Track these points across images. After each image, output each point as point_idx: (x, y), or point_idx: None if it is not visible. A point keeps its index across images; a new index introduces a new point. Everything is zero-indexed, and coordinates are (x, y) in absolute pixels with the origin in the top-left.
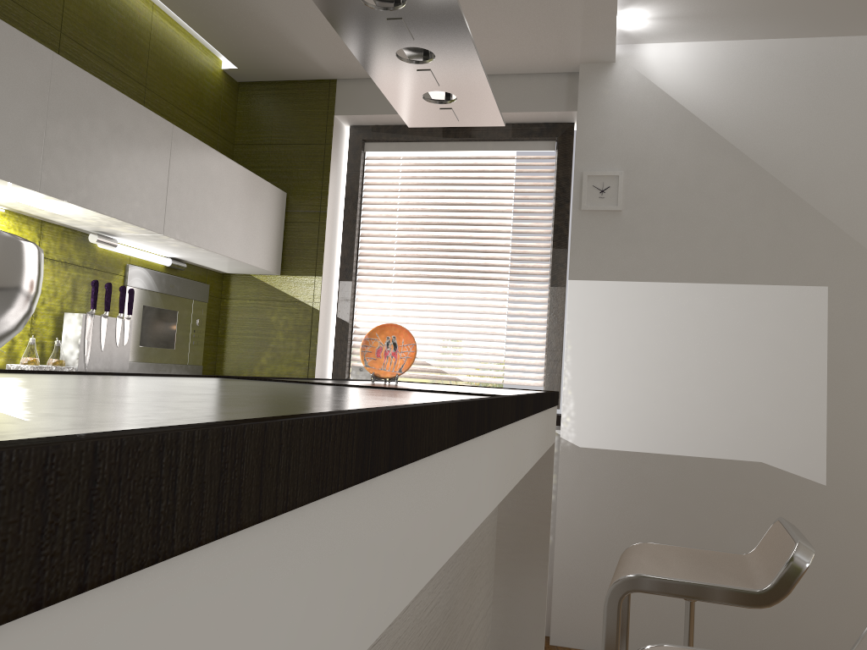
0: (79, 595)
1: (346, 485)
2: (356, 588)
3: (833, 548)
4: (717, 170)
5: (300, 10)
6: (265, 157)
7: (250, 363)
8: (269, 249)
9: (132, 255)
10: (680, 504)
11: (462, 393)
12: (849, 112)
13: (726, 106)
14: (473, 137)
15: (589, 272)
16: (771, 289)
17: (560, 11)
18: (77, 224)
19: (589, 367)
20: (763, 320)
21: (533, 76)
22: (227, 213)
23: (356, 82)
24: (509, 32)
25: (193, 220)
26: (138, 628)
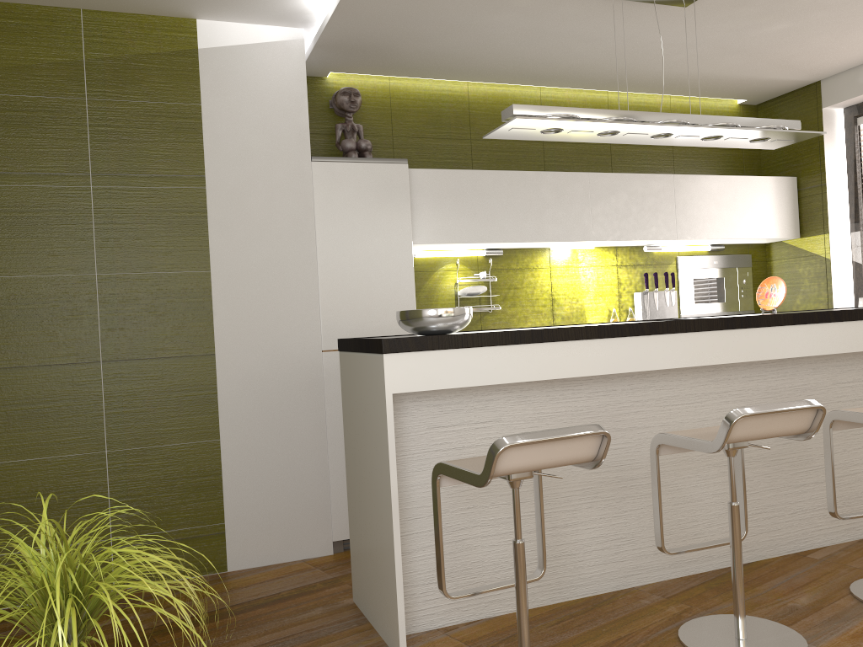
0: (439, 350)
1: (507, 344)
2: (520, 366)
3: None
4: None
5: (746, 68)
6: (780, 154)
7: (789, 304)
8: (782, 222)
9: (678, 250)
10: None
11: (699, 318)
12: None
13: None
14: None
15: None
16: None
17: None
18: (632, 244)
19: None
20: None
21: None
22: (731, 211)
23: (834, 77)
24: None
25: (700, 224)
26: (449, 356)
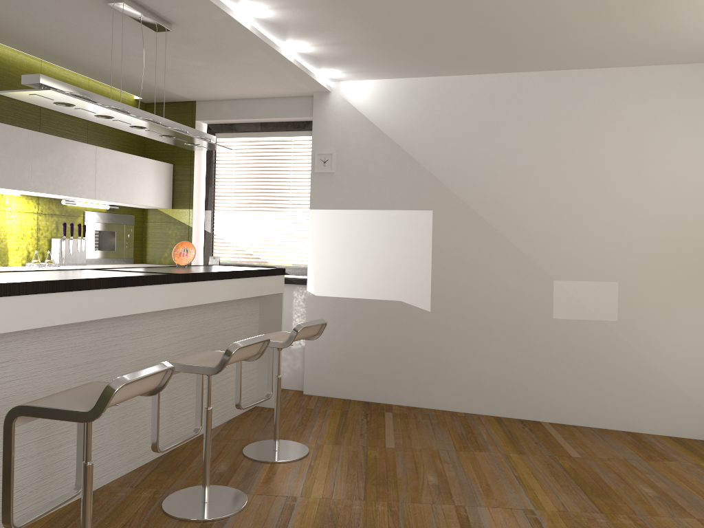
0: None
1: (46, 292)
2: (54, 311)
3: (433, 342)
4: (380, 150)
5: (159, 79)
6: (161, 145)
7: (159, 256)
8: (163, 196)
9: (86, 206)
10: (363, 323)
11: (164, 273)
12: (444, 118)
13: (385, 115)
14: (270, 129)
15: (319, 205)
16: (406, 212)
17: (283, 76)
18: (54, 197)
19: (320, 255)
20: (402, 228)
21: (295, 97)
22: (133, 182)
23: (206, 102)
24: (266, 83)
25: (112, 189)
26: None
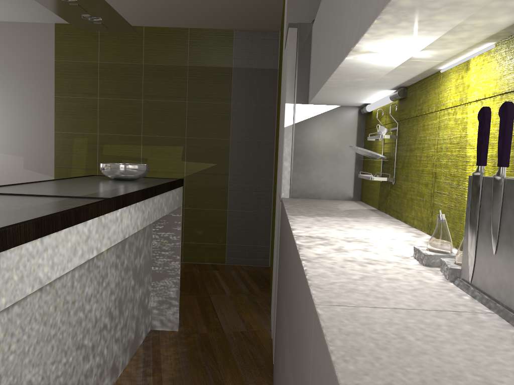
0: None
1: None
2: None
3: None
4: None
5: None
6: None
7: None
8: None
9: None
10: None
11: None
12: None
13: None
14: None
15: None
16: None
17: None
18: None
19: None
20: None
21: None
22: None
23: None
24: None
25: None
26: None
